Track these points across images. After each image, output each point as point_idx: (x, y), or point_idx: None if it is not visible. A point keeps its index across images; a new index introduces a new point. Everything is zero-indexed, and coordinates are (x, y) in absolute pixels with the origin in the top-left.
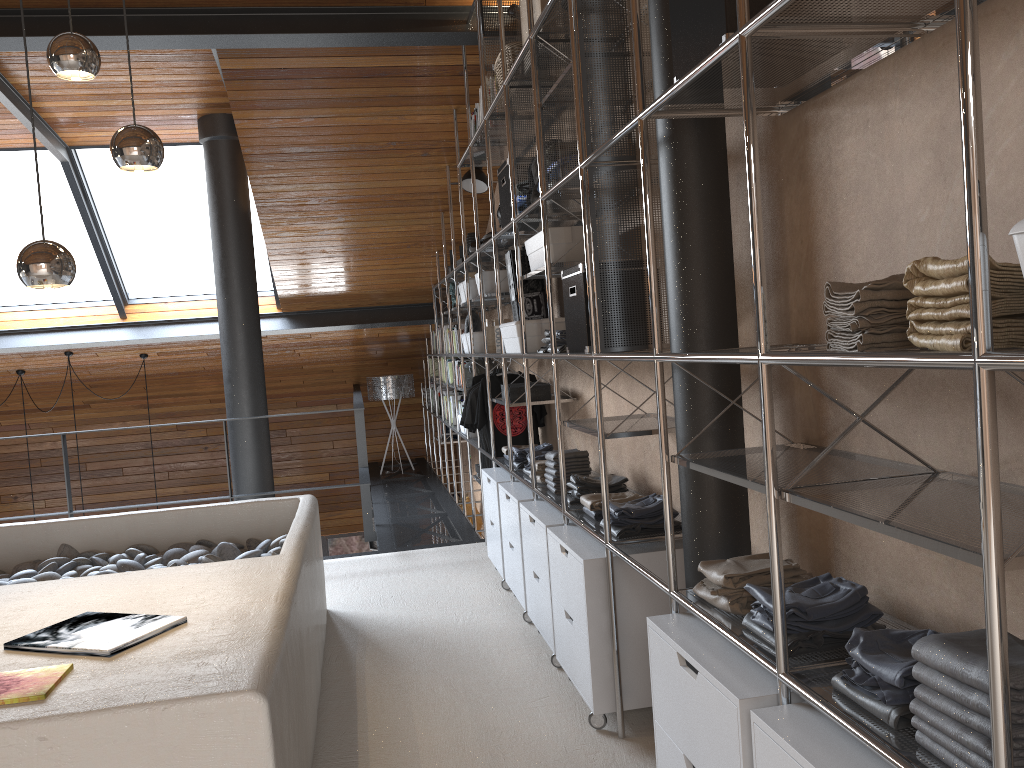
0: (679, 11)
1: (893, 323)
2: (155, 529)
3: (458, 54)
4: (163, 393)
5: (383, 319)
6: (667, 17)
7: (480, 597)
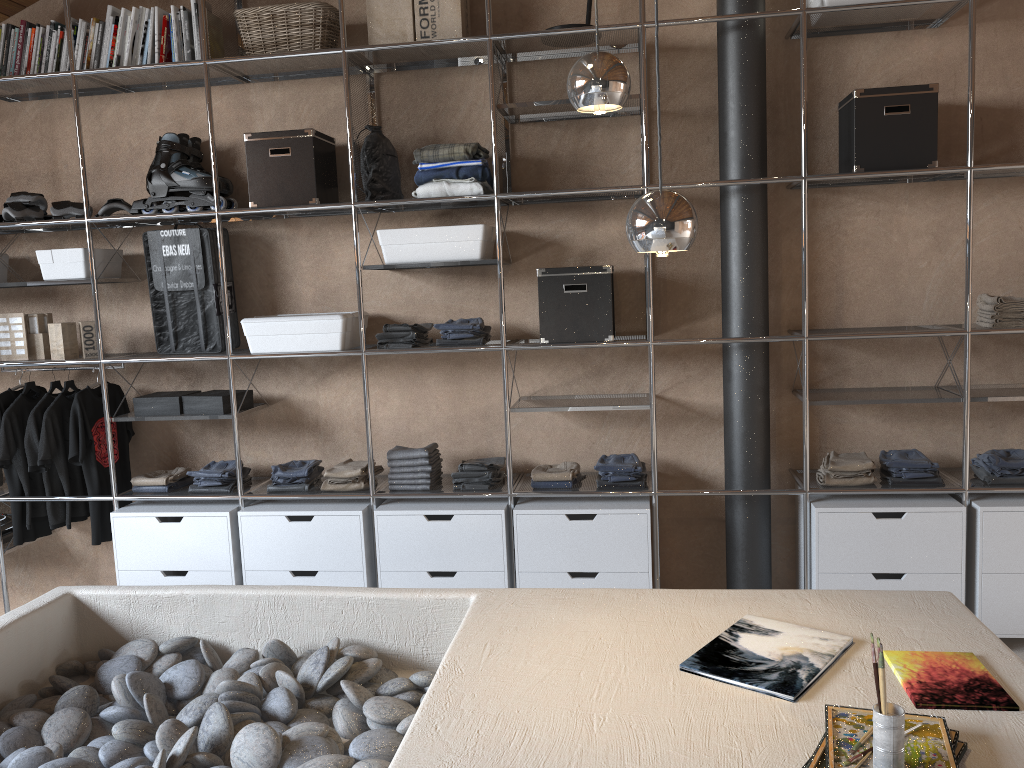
0: (871, 129)
1: None
2: None
3: None
4: None
5: None
6: (760, 107)
7: None
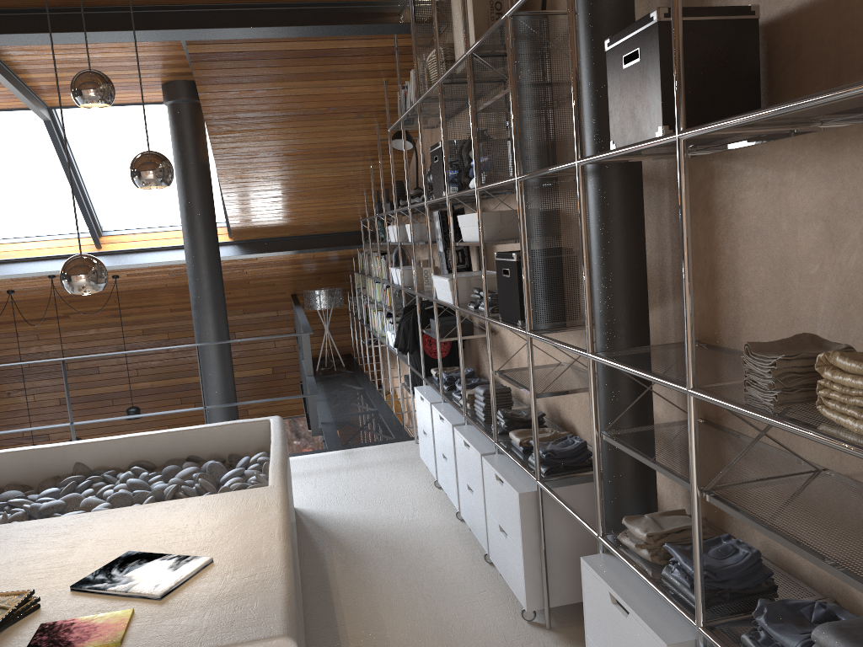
0: (617, 90)
1: (801, 384)
2: (152, 448)
3: (390, 38)
4: (131, 305)
5: (319, 245)
6: (597, 72)
7: (418, 495)
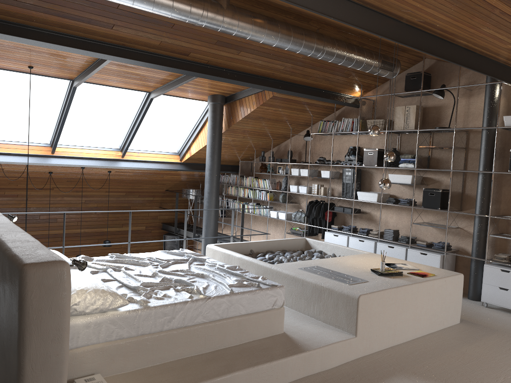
0: None
1: None
2: (272, 246)
3: (330, 103)
4: (90, 186)
5: None
6: (489, 151)
7: None
